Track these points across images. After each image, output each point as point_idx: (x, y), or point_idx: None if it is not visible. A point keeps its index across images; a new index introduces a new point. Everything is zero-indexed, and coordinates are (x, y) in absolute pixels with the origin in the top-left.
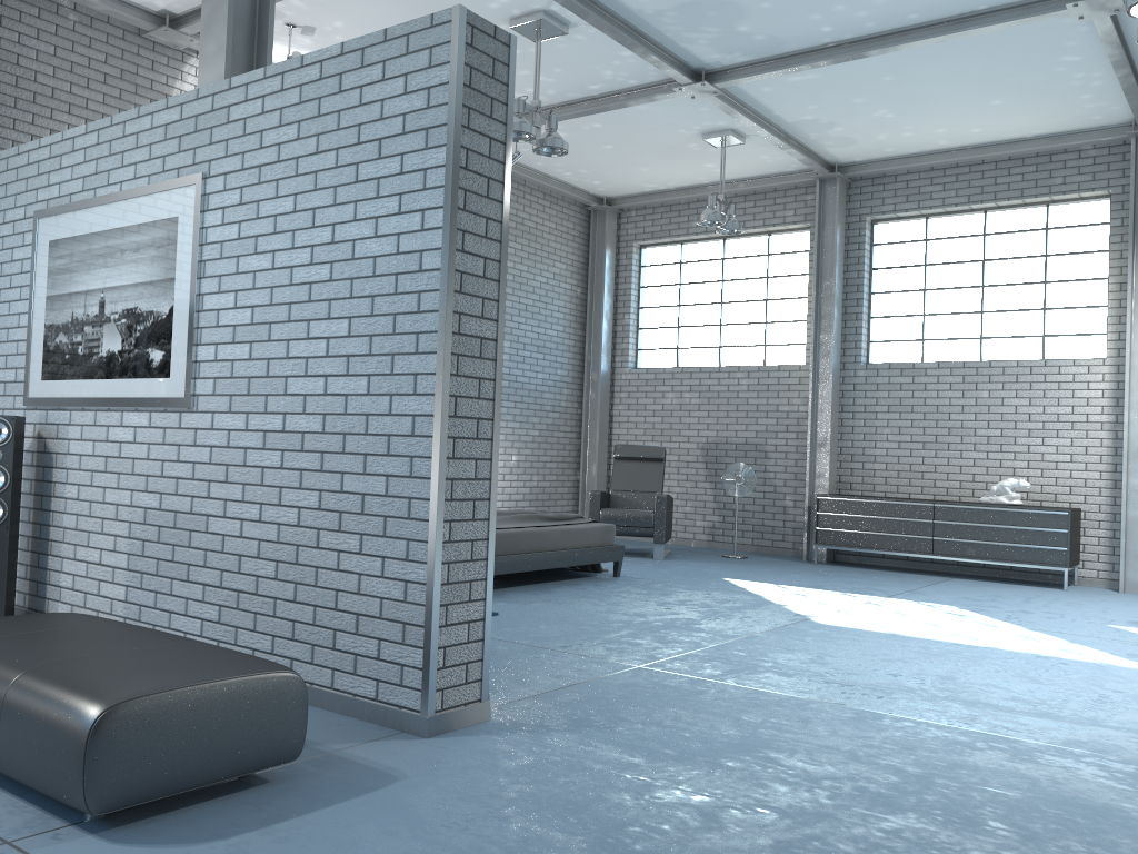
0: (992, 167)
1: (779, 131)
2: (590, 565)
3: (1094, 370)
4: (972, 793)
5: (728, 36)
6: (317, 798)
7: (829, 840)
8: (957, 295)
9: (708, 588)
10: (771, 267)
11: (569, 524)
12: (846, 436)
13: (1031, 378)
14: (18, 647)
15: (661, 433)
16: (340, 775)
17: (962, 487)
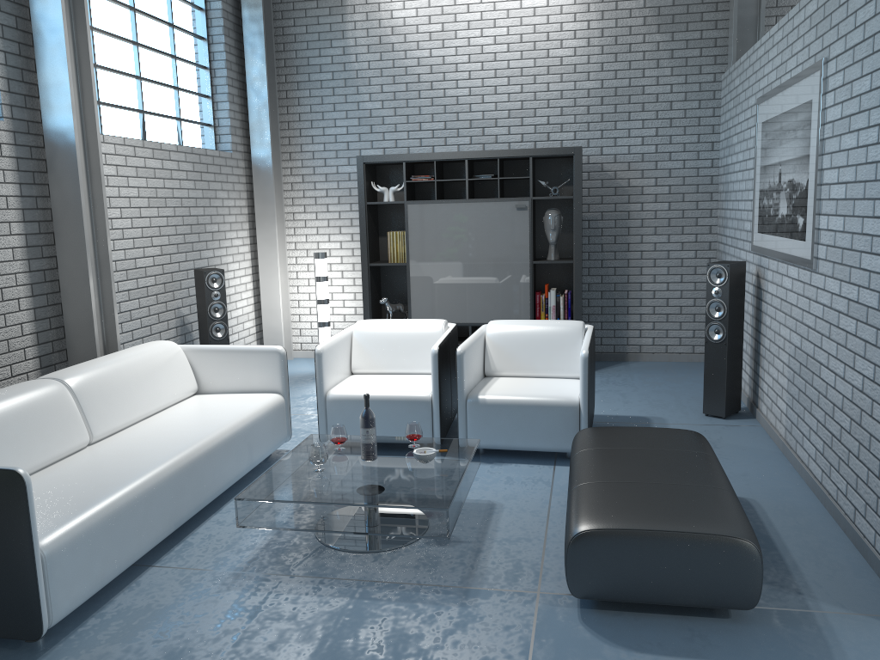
0: None
1: None
2: None
3: None
4: None
5: None
6: (740, 651)
7: None
8: None
9: None
10: None
11: None
12: None
13: None
14: (602, 461)
15: None
16: (788, 637)
17: None
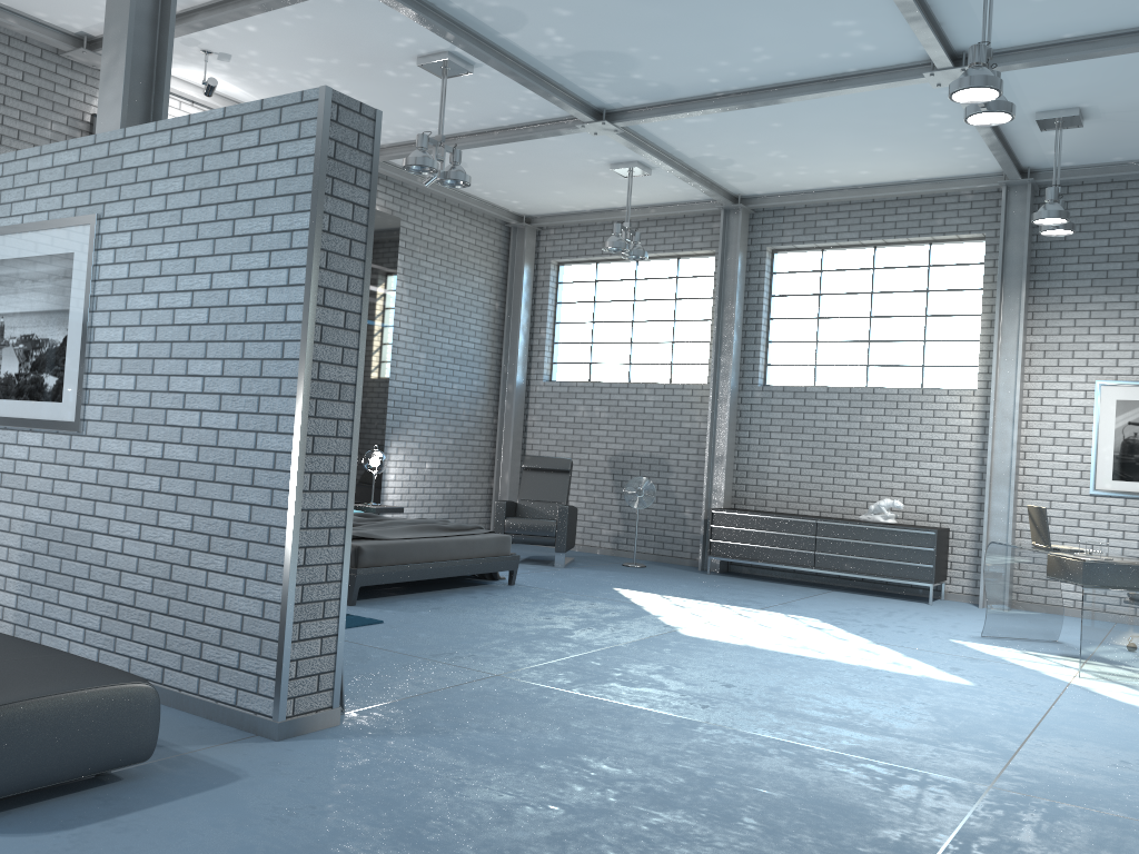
0: (882, 206)
1: (682, 165)
2: (488, 573)
3: (965, 400)
4: (743, 793)
5: (624, 81)
6: (161, 794)
7: (599, 832)
8: (847, 324)
9: (594, 598)
10: (680, 289)
11: (466, 534)
12: (742, 453)
13: (910, 405)
14: None
15: (572, 444)
16: (188, 774)
17: (846, 505)
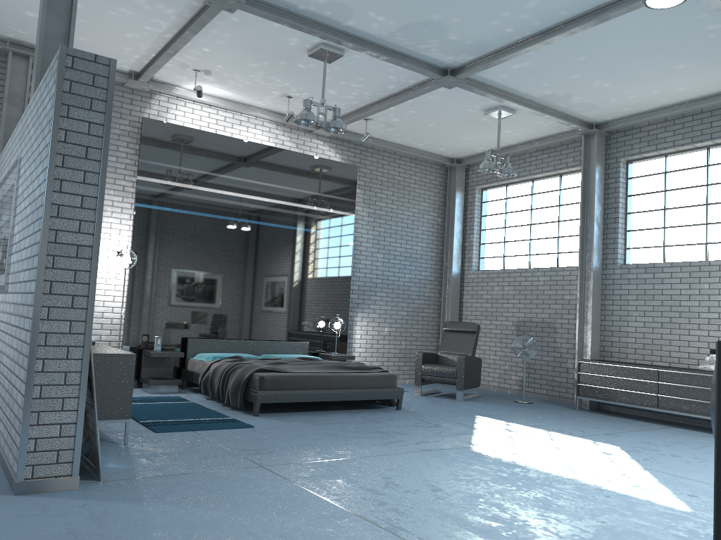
0: (709, 114)
1: (534, 104)
2: (389, 401)
3: None
4: None
5: (447, 43)
6: None
7: None
8: (688, 211)
9: (446, 421)
10: (562, 198)
11: (363, 372)
12: (607, 317)
13: None
14: None
15: (491, 314)
16: None
17: (690, 357)
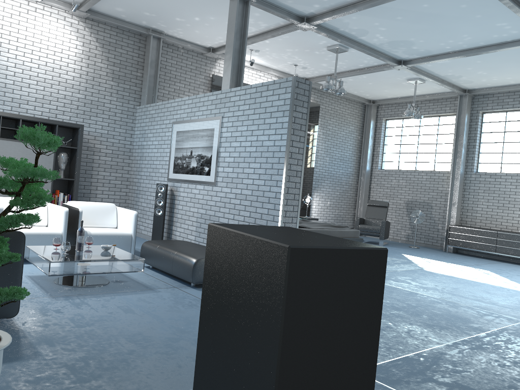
0: None
1: (438, 79)
2: None
3: None
4: (426, 310)
5: (409, 50)
6: None
7: None
8: (517, 145)
9: (392, 256)
10: (439, 130)
11: (342, 229)
12: (465, 201)
13: None
14: (175, 246)
15: (389, 196)
16: None
17: (513, 226)
